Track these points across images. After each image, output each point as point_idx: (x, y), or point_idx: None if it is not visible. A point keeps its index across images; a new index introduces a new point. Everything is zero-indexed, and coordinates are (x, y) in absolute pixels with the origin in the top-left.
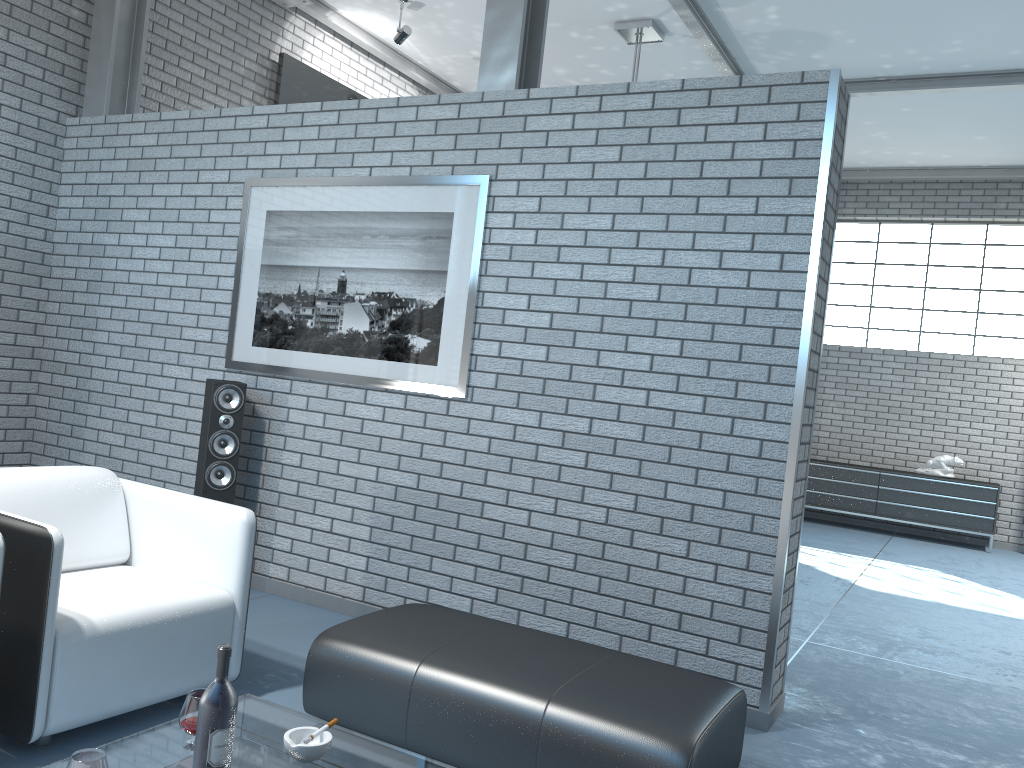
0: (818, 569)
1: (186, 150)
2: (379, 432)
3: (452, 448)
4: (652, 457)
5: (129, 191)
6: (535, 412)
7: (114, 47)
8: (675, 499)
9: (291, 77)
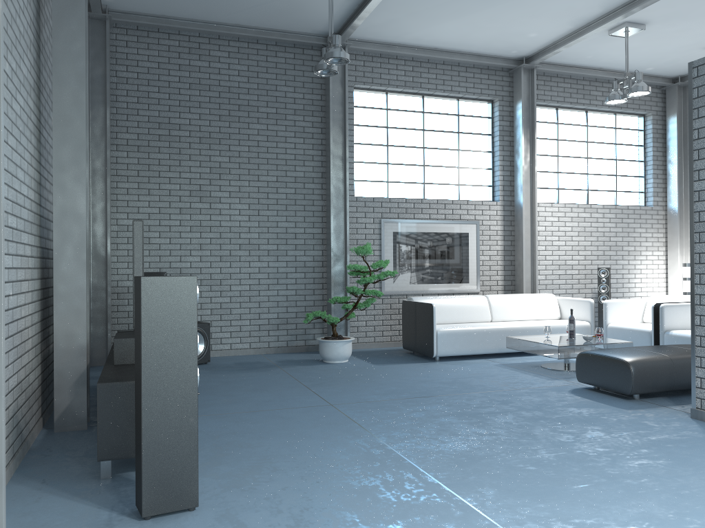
0: None
1: None
2: None
3: None
4: None
5: None
6: None
7: None
8: None
9: None
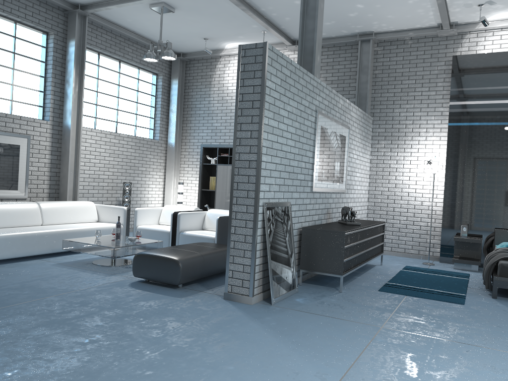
0: None
1: None
2: None
3: None
4: None
5: None
6: None
7: (356, 91)
8: None
9: (458, 64)
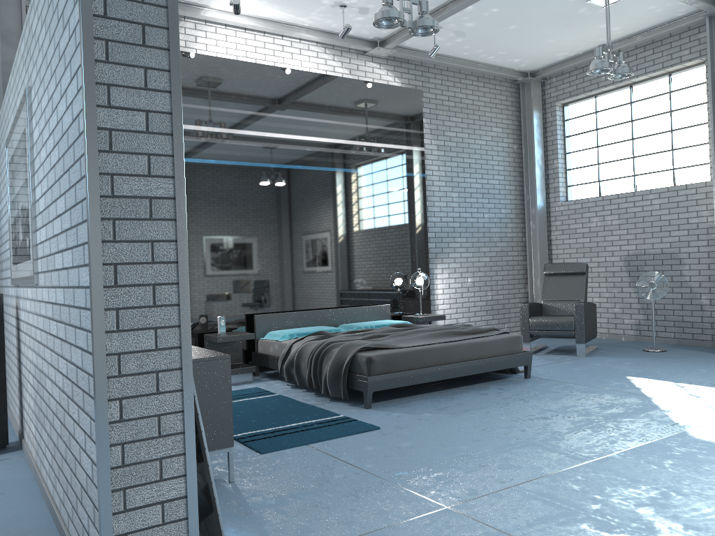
0: (669, 414)
1: (3, 134)
2: (30, 321)
3: (39, 329)
4: (67, 320)
5: (0, 172)
6: (47, 288)
7: (0, 78)
8: (73, 362)
9: None
